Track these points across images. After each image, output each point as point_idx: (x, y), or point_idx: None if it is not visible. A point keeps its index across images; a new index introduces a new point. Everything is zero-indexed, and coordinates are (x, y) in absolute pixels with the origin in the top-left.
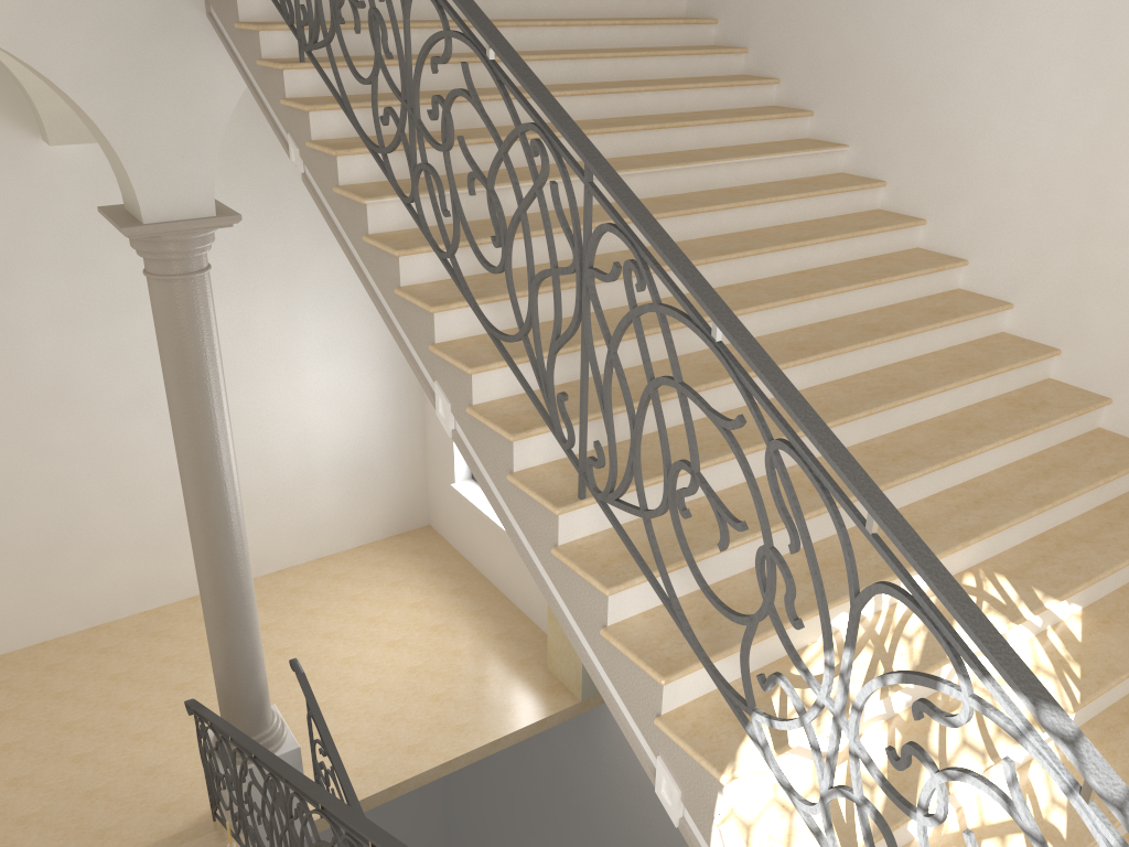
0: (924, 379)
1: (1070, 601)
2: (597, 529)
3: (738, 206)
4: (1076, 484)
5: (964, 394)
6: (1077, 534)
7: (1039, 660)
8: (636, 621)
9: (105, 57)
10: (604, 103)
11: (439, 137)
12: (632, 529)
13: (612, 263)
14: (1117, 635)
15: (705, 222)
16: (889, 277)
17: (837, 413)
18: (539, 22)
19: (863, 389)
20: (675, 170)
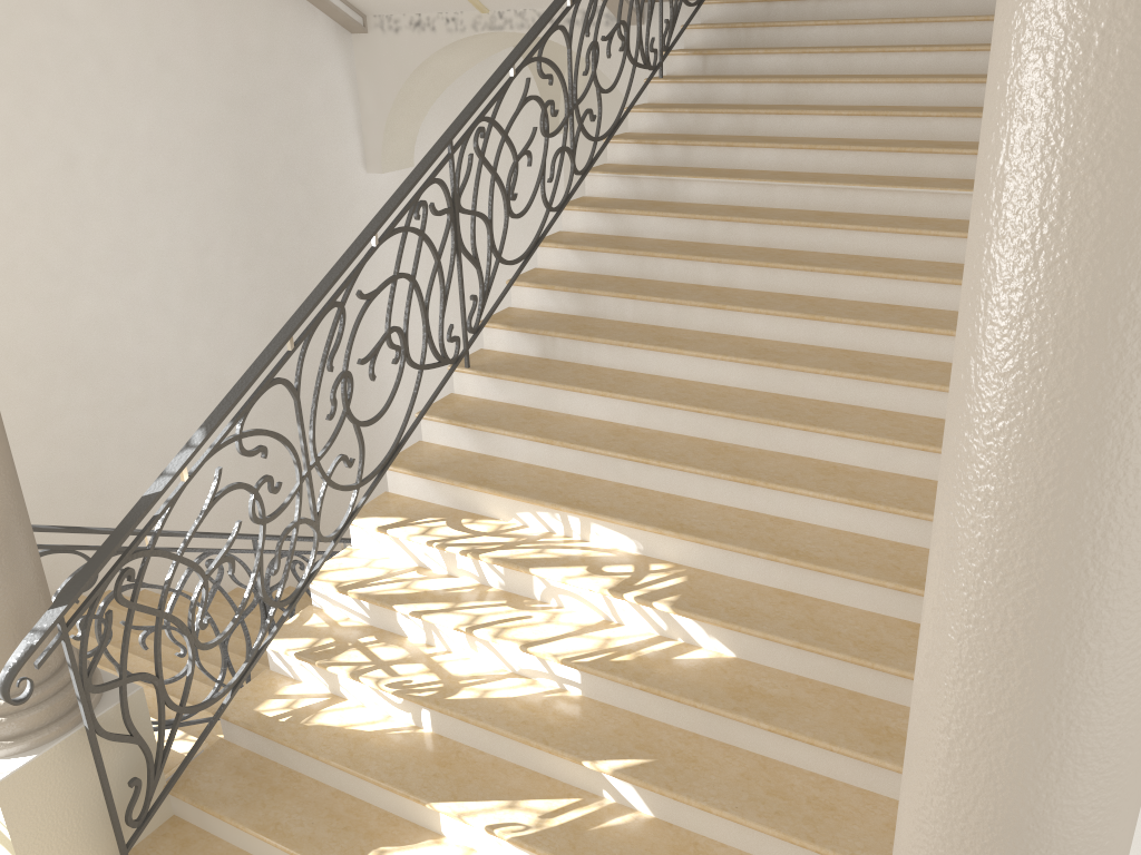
0: (847, 423)
1: (708, 632)
2: (480, 396)
3: (874, 230)
4: (860, 570)
5: (890, 457)
6: (820, 612)
7: (620, 639)
8: (434, 446)
9: (648, 73)
10: (889, 124)
11: (694, 138)
12: (493, 405)
13: (702, 249)
14: (704, 678)
15: (837, 238)
16: (948, 329)
17: (707, 404)
18: (907, 48)
19: (778, 406)
20: (863, 190)
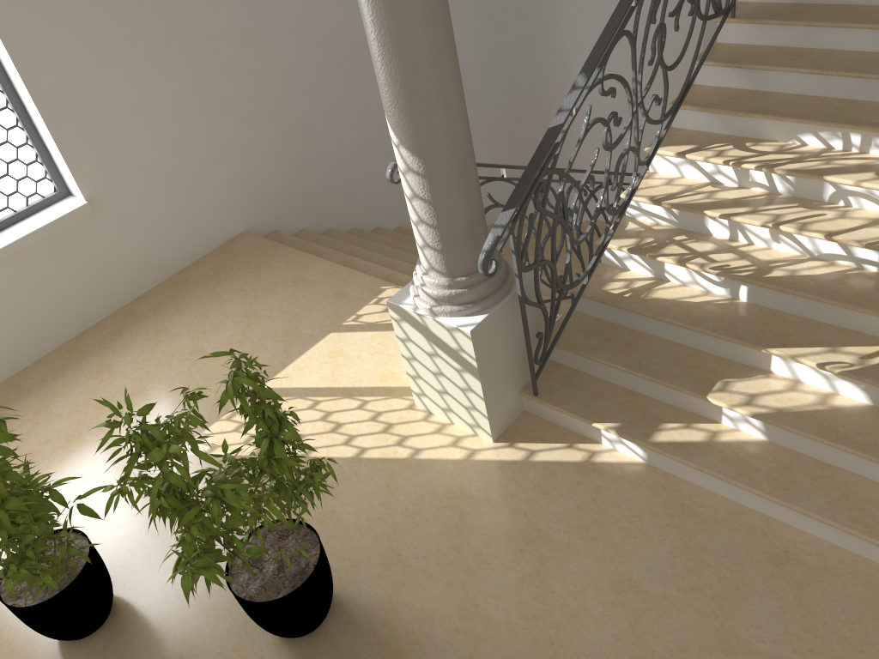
0: None
1: None
2: (741, 42)
3: None
4: None
5: None
6: None
7: None
8: (707, 88)
9: None
10: None
11: None
12: (756, 48)
13: None
14: None
15: None
16: None
17: None
18: None
19: None
20: None
